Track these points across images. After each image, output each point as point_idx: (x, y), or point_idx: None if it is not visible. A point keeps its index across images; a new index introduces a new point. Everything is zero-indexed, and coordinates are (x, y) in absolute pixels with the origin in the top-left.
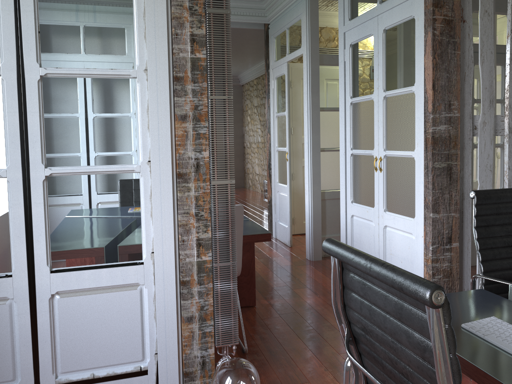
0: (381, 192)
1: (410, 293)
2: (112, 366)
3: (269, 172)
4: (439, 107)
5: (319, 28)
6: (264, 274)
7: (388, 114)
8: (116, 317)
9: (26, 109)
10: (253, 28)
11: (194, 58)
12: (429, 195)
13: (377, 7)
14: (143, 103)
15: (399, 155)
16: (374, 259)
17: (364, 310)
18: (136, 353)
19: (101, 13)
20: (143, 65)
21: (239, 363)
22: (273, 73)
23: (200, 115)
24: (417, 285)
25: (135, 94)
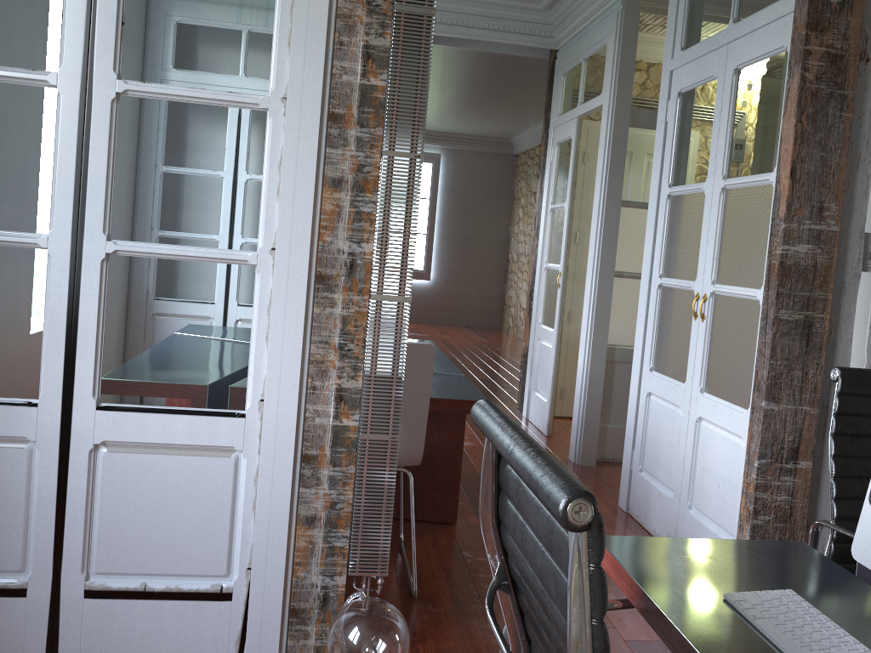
0: (699, 357)
1: (544, 499)
2: (177, 577)
3: (529, 304)
4: (800, 210)
5: (646, 64)
6: None
7: (726, 220)
8: (192, 497)
9: (88, 143)
10: (531, 56)
11: (366, 85)
12: (763, 367)
13: (729, 29)
14: (275, 152)
15: (736, 294)
16: (523, 438)
17: (517, 531)
18: (218, 562)
19: None
20: (281, 90)
21: (376, 607)
22: (554, 135)
23: (366, 181)
24: (554, 487)
25: (264, 136)
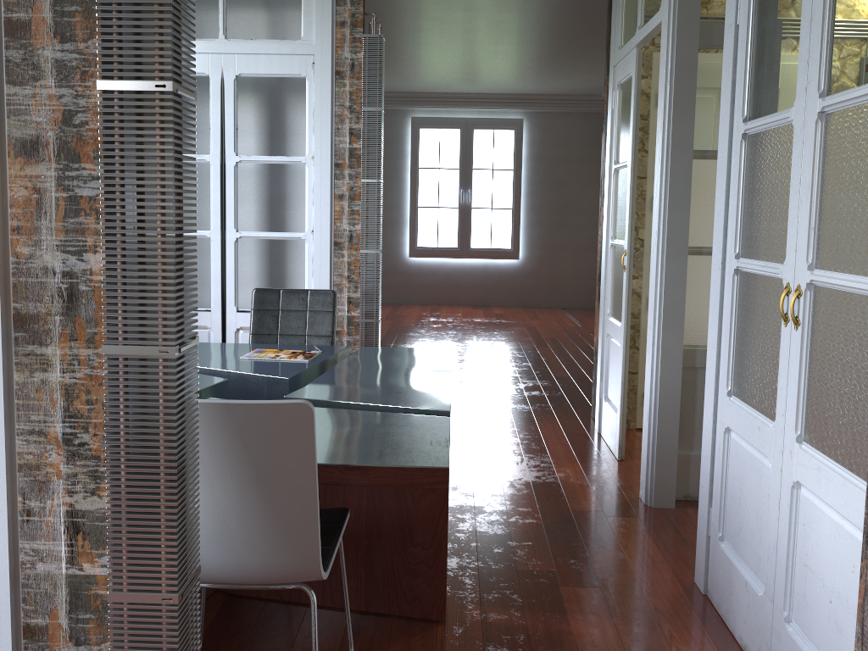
0: (793, 386)
1: None
2: None
3: (598, 290)
4: None
5: None
6: (521, 527)
7: (827, 164)
8: None
9: None
10: None
11: None
12: None
13: None
14: None
15: (847, 287)
16: None
17: None
18: None
19: None
20: None
21: None
22: (614, 75)
23: (81, 141)
24: None
25: None
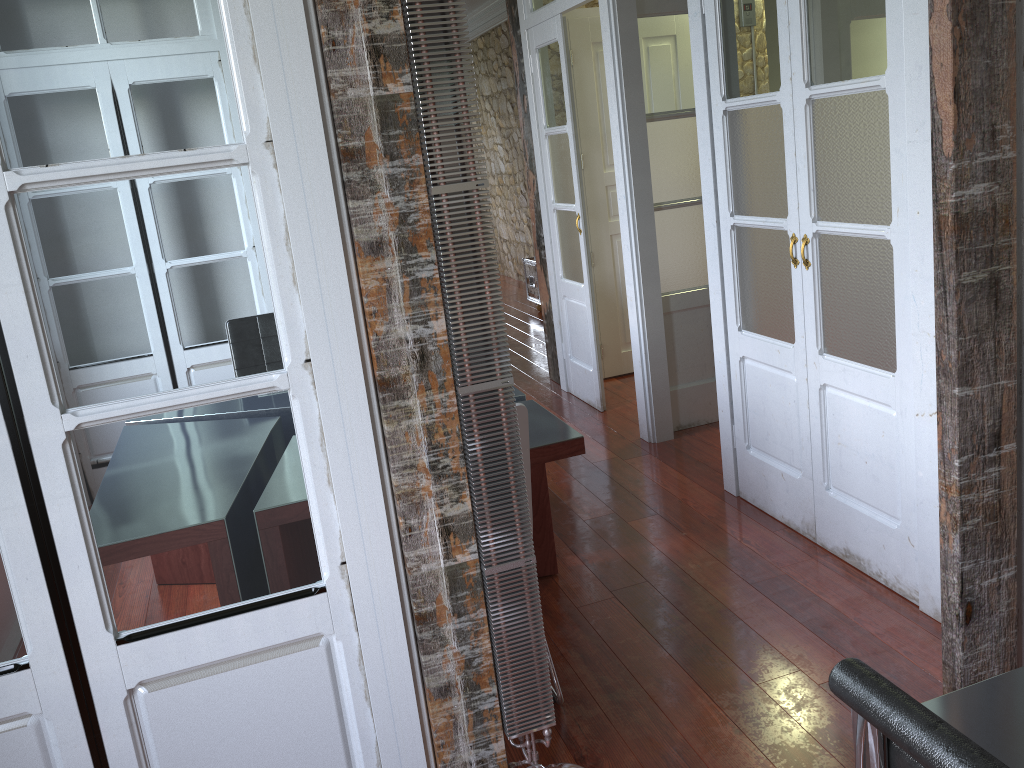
0: (810, 313)
1: None
2: None
3: (540, 254)
4: (970, 142)
5: None
6: (561, 487)
7: (819, 140)
8: (282, 710)
9: None
10: None
11: (385, 96)
12: (949, 347)
13: None
14: (275, 224)
15: (852, 233)
16: None
17: None
18: None
19: (136, 9)
20: (261, 130)
21: None
22: (529, 38)
23: (416, 235)
24: None
25: (252, 204)
